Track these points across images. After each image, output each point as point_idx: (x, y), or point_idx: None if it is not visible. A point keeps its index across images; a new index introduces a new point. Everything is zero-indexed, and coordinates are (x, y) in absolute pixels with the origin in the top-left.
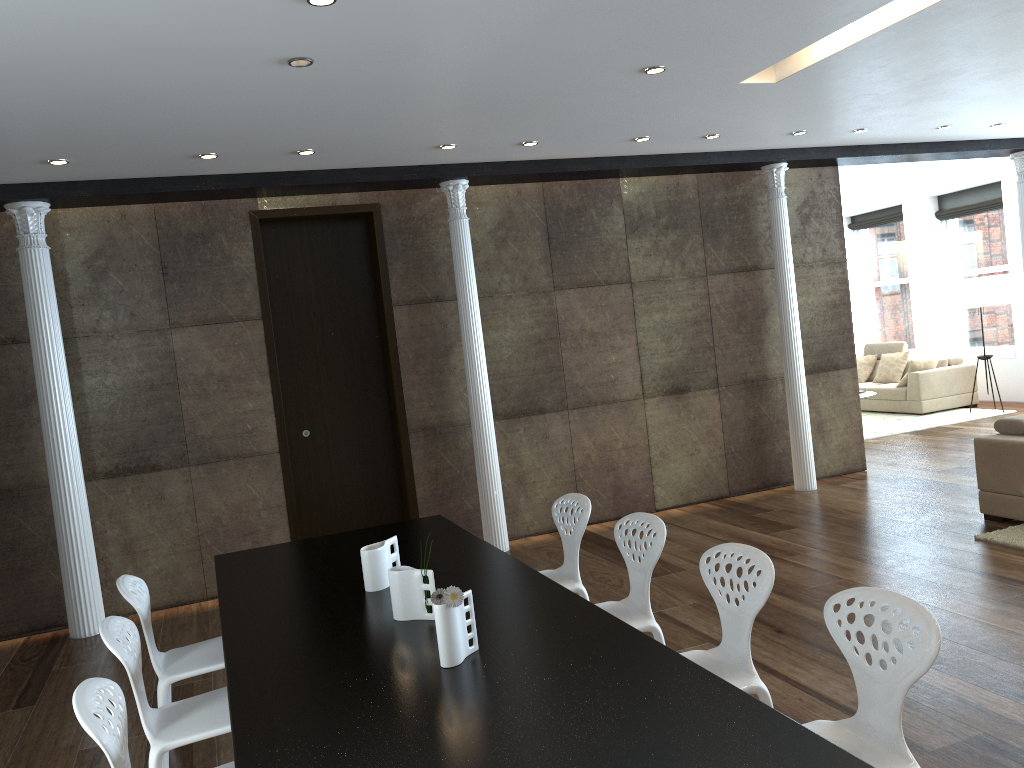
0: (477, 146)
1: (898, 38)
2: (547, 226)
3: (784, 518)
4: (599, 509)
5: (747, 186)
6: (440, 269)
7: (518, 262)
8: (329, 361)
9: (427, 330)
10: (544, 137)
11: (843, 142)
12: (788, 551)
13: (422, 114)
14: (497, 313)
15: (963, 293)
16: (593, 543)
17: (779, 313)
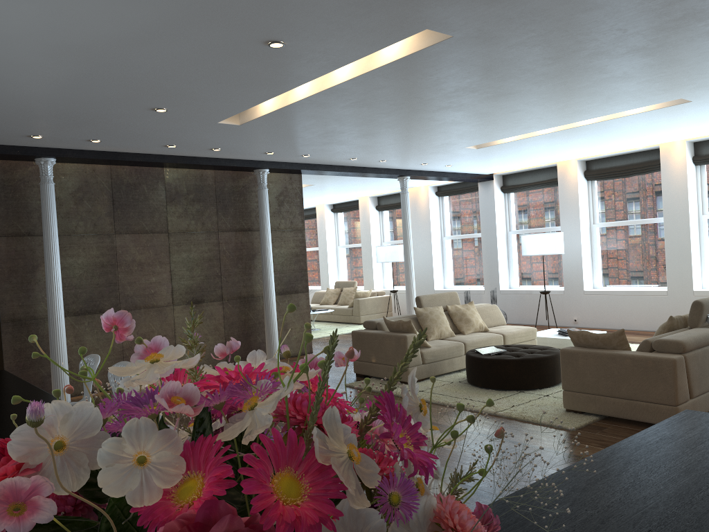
0: (58, 138)
1: (296, 111)
2: (112, 193)
3: None
4: None
5: (246, 180)
6: (33, 214)
7: (90, 214)
8: None
9: (20, 254)
10: (104, 138)
11: (300, 161)
12: None
13: (12, 116)
14: (73, 246)
15: (382, 253)
16: None
17: (261, 257)
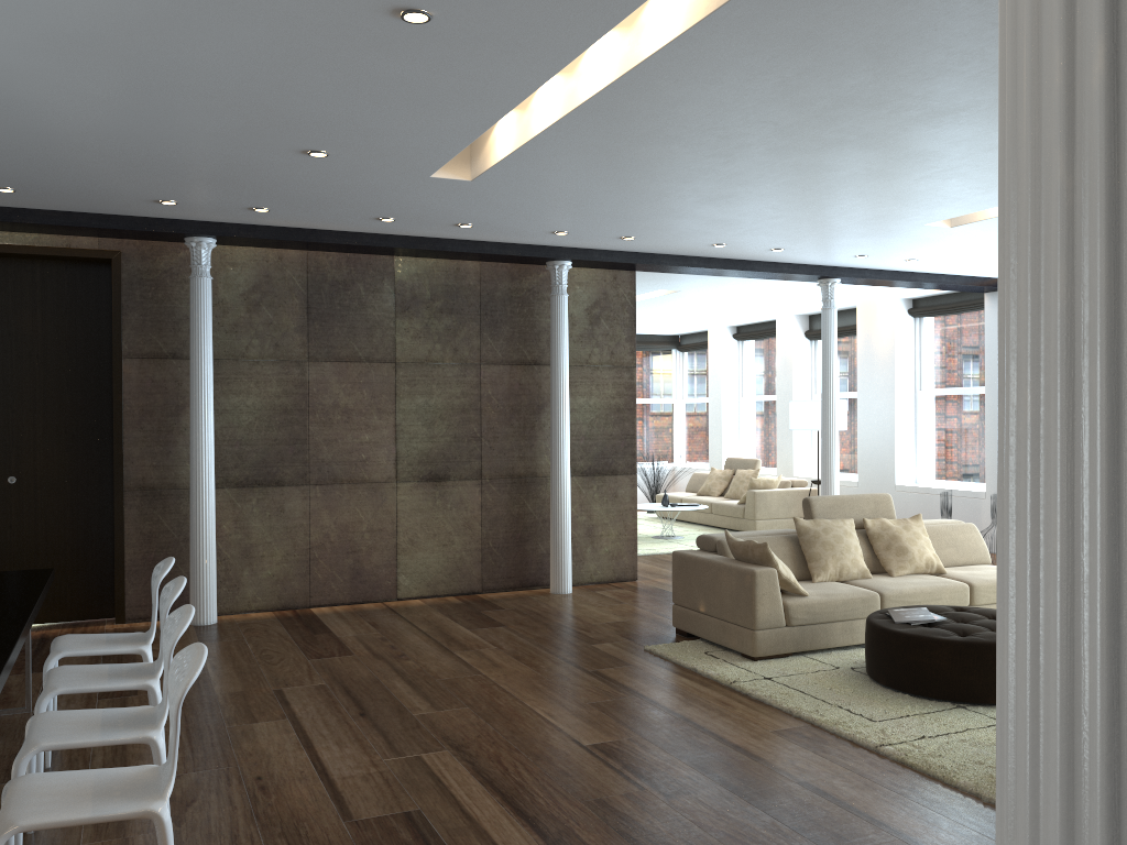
0: (203, 206)
1: (552, 154)
2: (308, 295)
3: (505, 616)
4: (333, 591)
5: (534, 280)
6: (181, 326)
7: (271, 328)
8: (49, 407)
9: (159, 386)
10: (271, 205)
11: (625, 248)
12: (467, 646)
13: (102, 167)
14: (241, 377)
15: (799, 414)
16: (302, 624)
17: (550, 410)
